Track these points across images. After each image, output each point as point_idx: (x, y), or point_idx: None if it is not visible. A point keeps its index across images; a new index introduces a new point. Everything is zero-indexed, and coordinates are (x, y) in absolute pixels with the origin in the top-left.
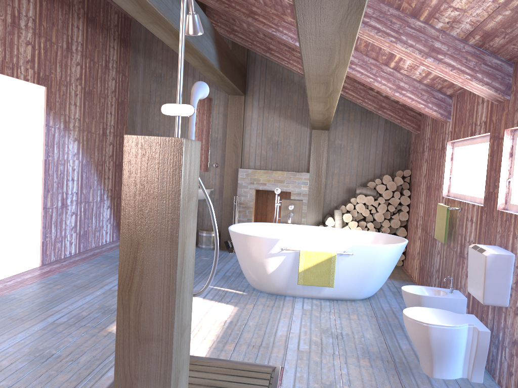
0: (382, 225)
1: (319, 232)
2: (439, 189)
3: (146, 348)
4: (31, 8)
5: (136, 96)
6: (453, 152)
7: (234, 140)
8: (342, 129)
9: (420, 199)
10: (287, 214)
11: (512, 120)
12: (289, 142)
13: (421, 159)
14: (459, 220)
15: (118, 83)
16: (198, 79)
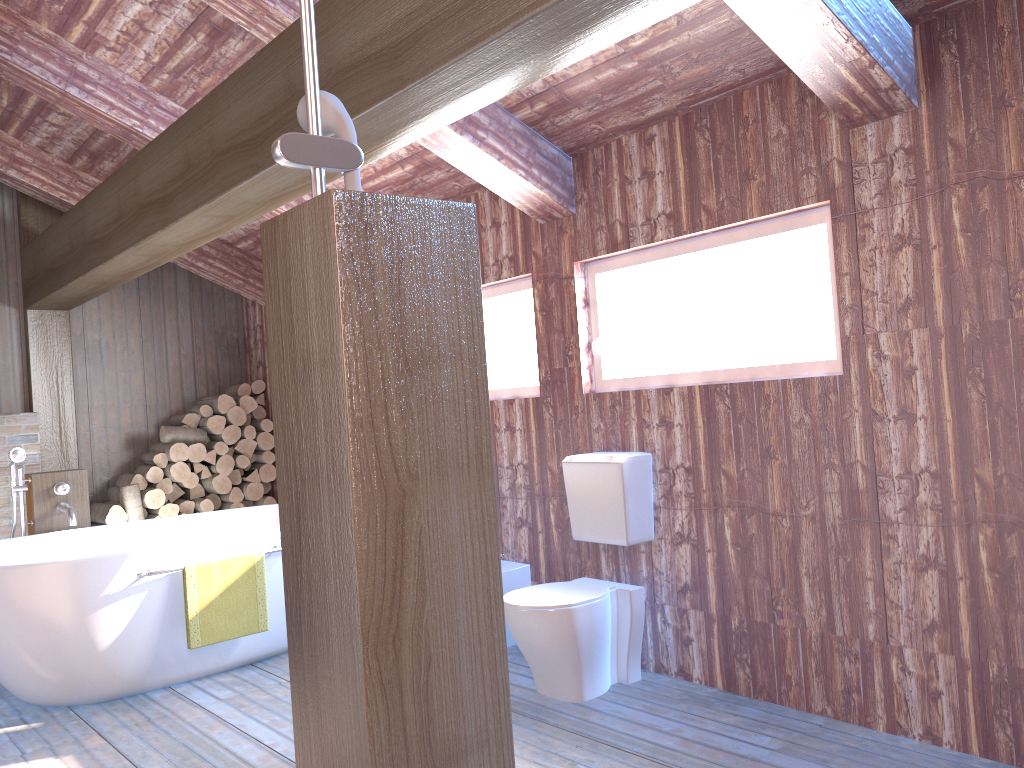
0: (230, 499)
1: (147, 532)
2: None
3: None
4: None
5: None
6: None
7: None
8: (99, 306)
9: None
10: (53, 509)
11: (591, 246)
12: None
13: None
14: None
15: None
16: None
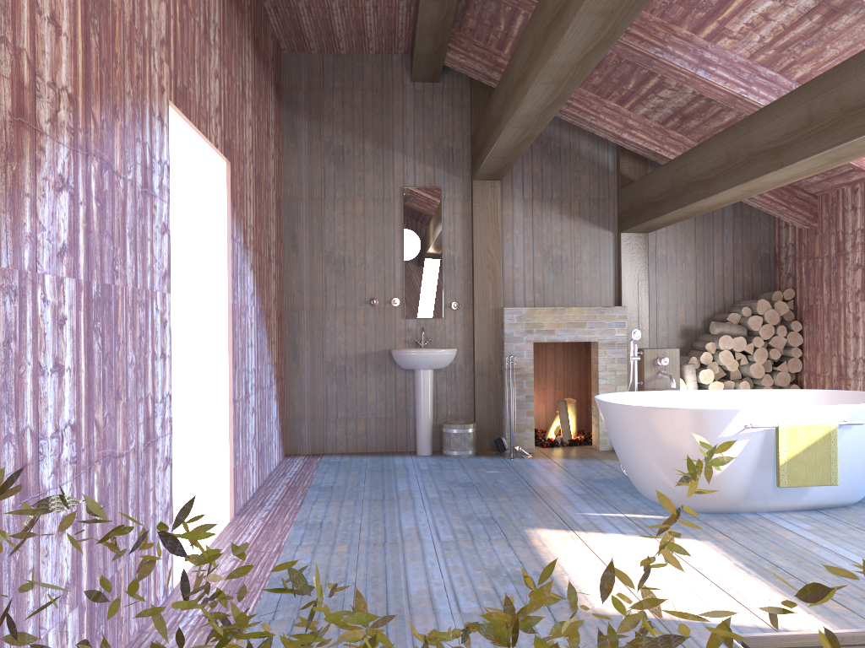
0: (761, 383)
1: (719, 399)
2: None
3: None
4: (216, 7)
5: (298, 190)
6: None
7: (488, 259)
8: (667, 229)
9: (848, 332)
10: (655, 375)
11: None
12: (581, 256)
13: (836, 267)
14: None
15: (276, 164)
16: (413, 154)
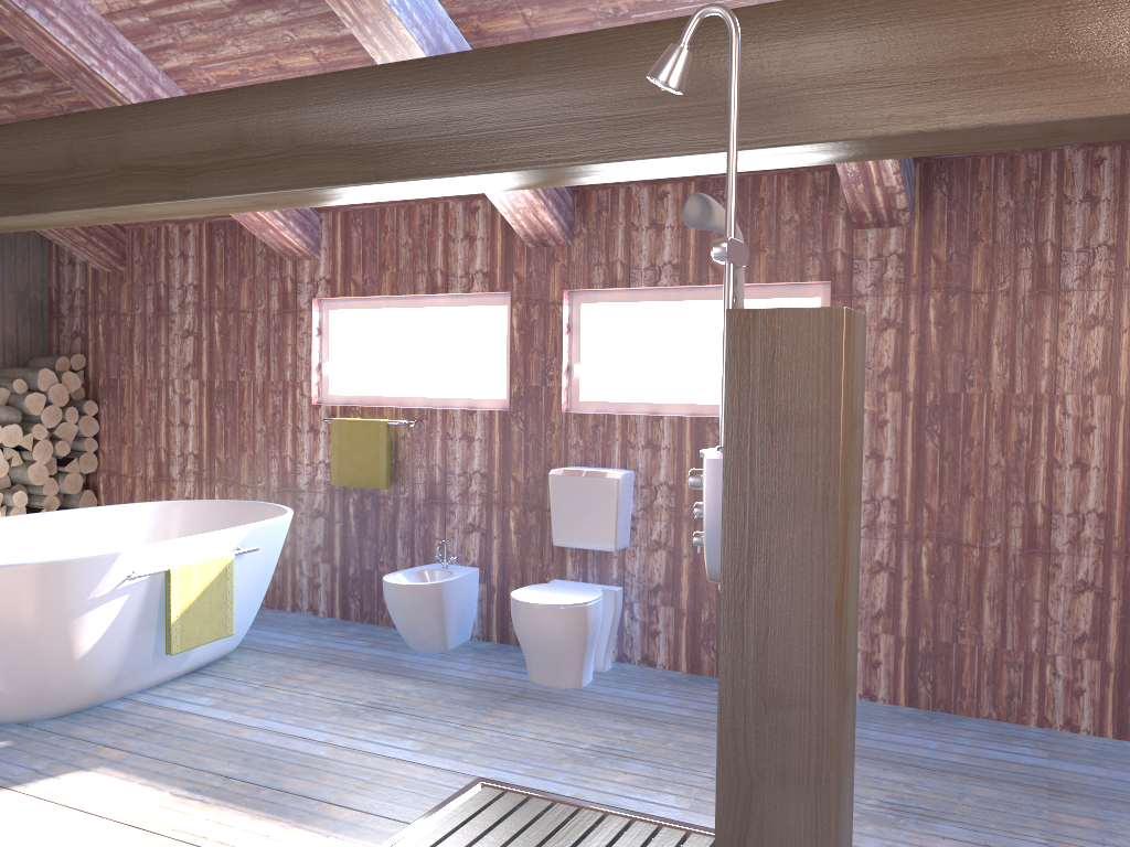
0: (44, 491)
1: (26, 529)
2: (293, 392)
3: (846, 709)
4: None
5: None
6: (324, 318)
7: None
8: None
9: (173, 418)
10: None
11: (585, 278)
12: None
13: (156, 331)
14: (412, 442)
15: None
16: None
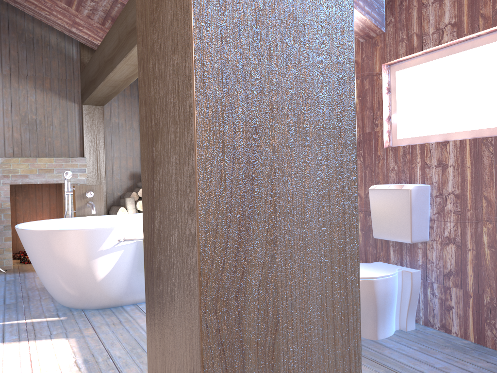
0: None
1: (132, 220)
2: None
3: None
4: None
5: None
6: None
7: None
8: (118, 105)
9: None
10: (85, 205)
11: (394, 52)
12: (52, 121)
13: None
14: None
15: None
16: None
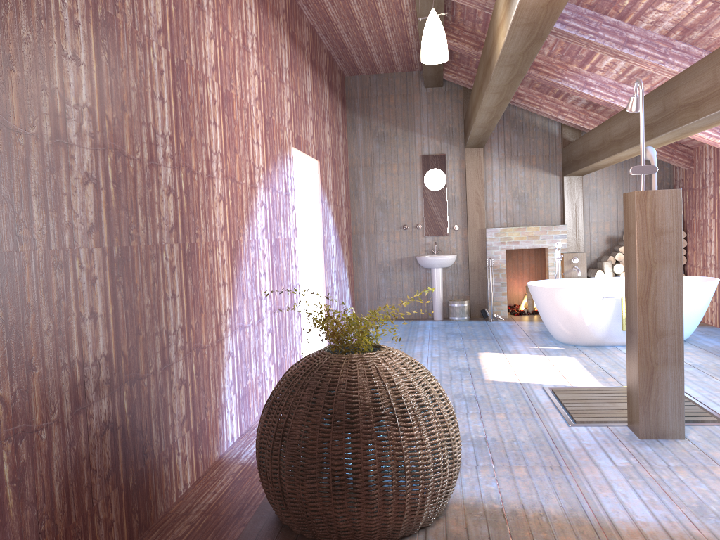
0: None
1: (610, 282)
2: None
3: (662, 341)
4: (309, 83)
5: (357, 160)
6: None
7: (476, 198)
8: (596, 172)
9: (707, 238)
10: (571, 269)
11: None
12: (537, 193)
13: (702, 196)
14: None
15: (343, 148)
16: (427, 134)
